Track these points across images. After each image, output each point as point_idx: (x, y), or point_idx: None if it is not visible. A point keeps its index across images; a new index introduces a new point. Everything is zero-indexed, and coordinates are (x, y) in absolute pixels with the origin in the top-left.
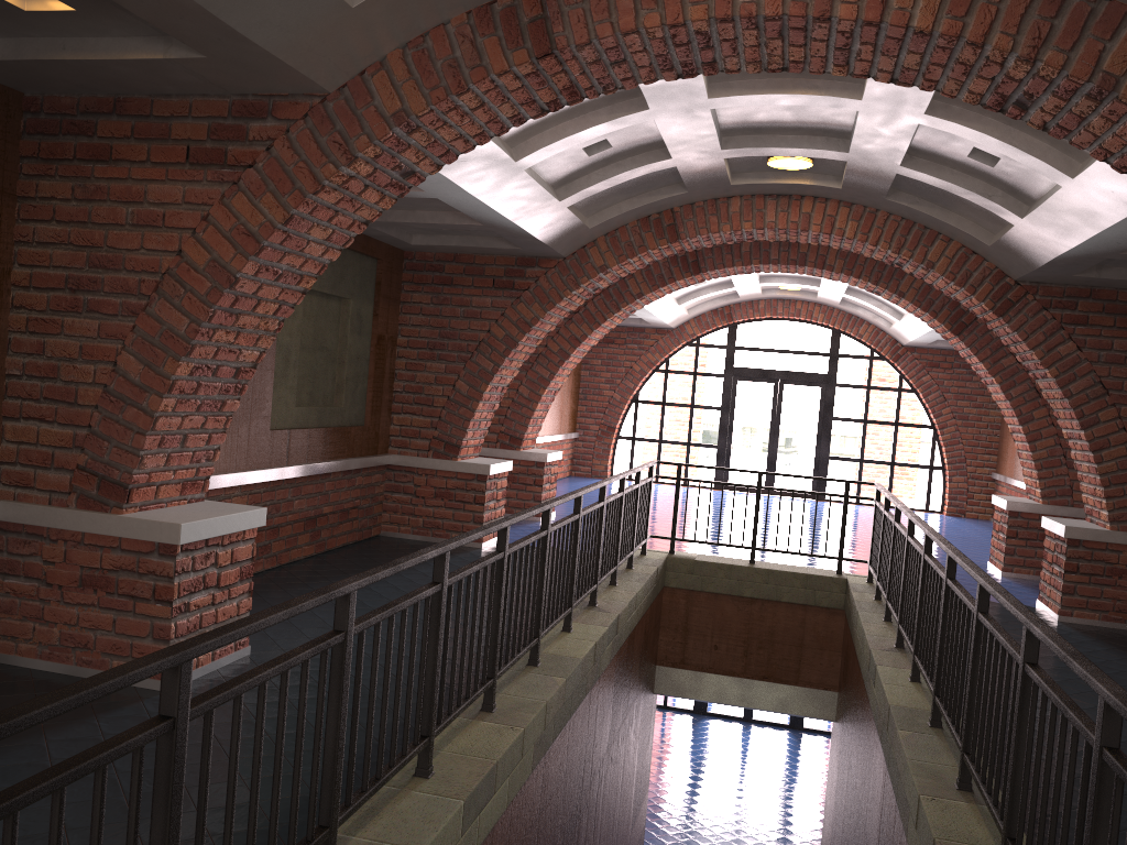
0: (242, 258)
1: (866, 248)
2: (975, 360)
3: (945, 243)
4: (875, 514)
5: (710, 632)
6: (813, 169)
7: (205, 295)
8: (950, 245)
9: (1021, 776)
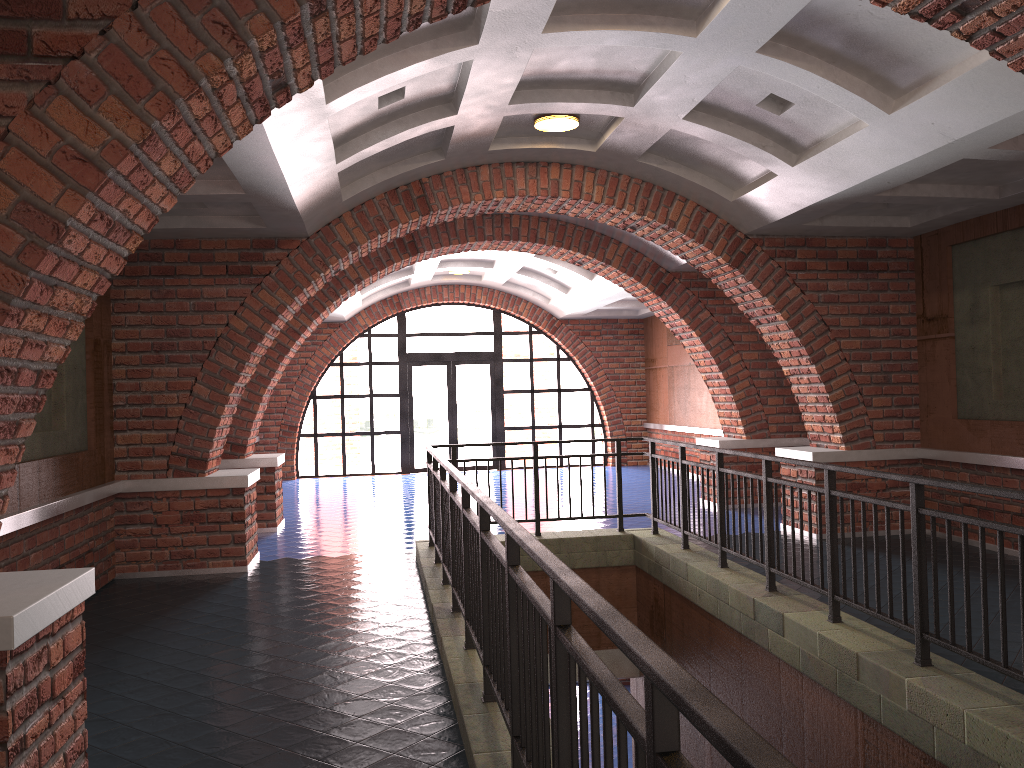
0: (77, 195)
1: (608, 212)
2: (675, 317)
3: (683, 203)
4: (652, 467)
5: None
6: (571, 133)
7: (14, 255)
8: (687, 205)
9: None
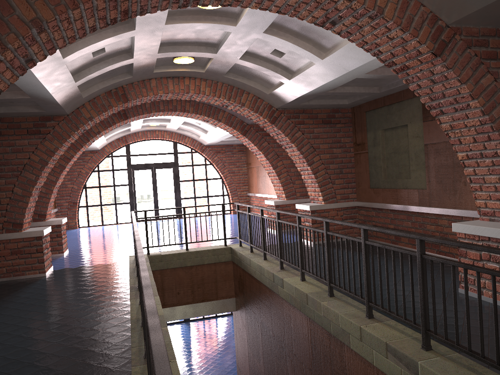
0: None
1: (214, 99)
2: (252, 145)
3: (247, 95)
4: (238, 216)
5: (174, 286)
6: (192, 64)
7: None
8: (249, 95)
9: (427, 302)
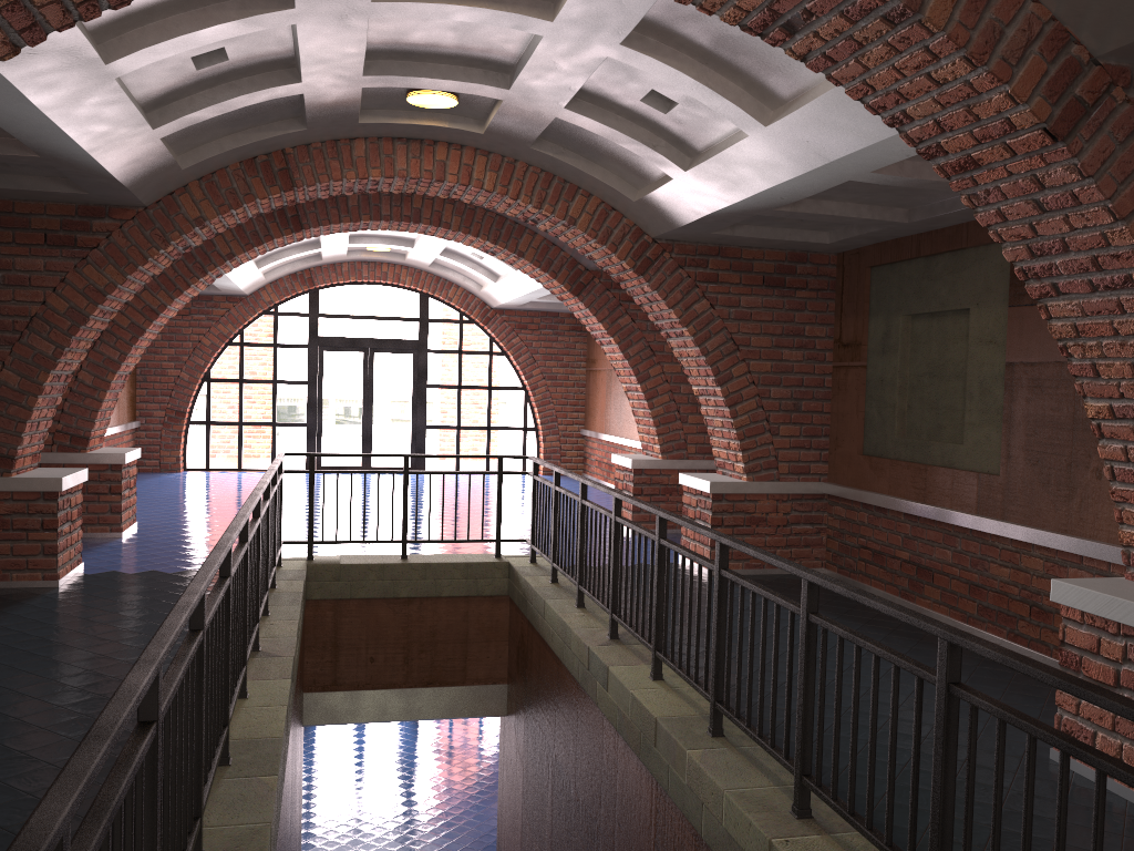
0: None
1: (504, 202)
2: (594, 320)
3: (586, 198)
4: (534, 489)
5: (364, 643)
6: (454, 110)
7: None
8: (590, 201)
9: (950, 816)
